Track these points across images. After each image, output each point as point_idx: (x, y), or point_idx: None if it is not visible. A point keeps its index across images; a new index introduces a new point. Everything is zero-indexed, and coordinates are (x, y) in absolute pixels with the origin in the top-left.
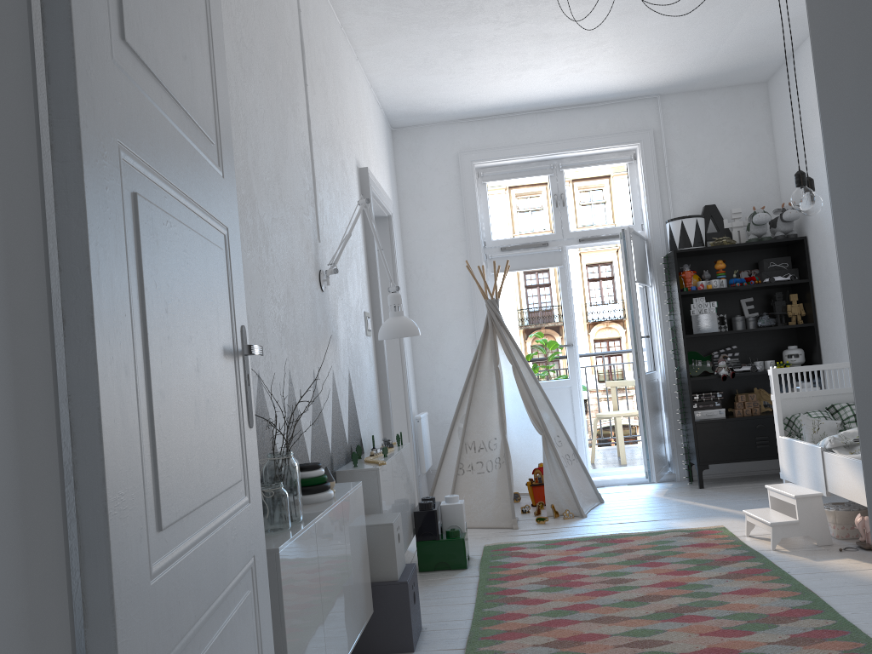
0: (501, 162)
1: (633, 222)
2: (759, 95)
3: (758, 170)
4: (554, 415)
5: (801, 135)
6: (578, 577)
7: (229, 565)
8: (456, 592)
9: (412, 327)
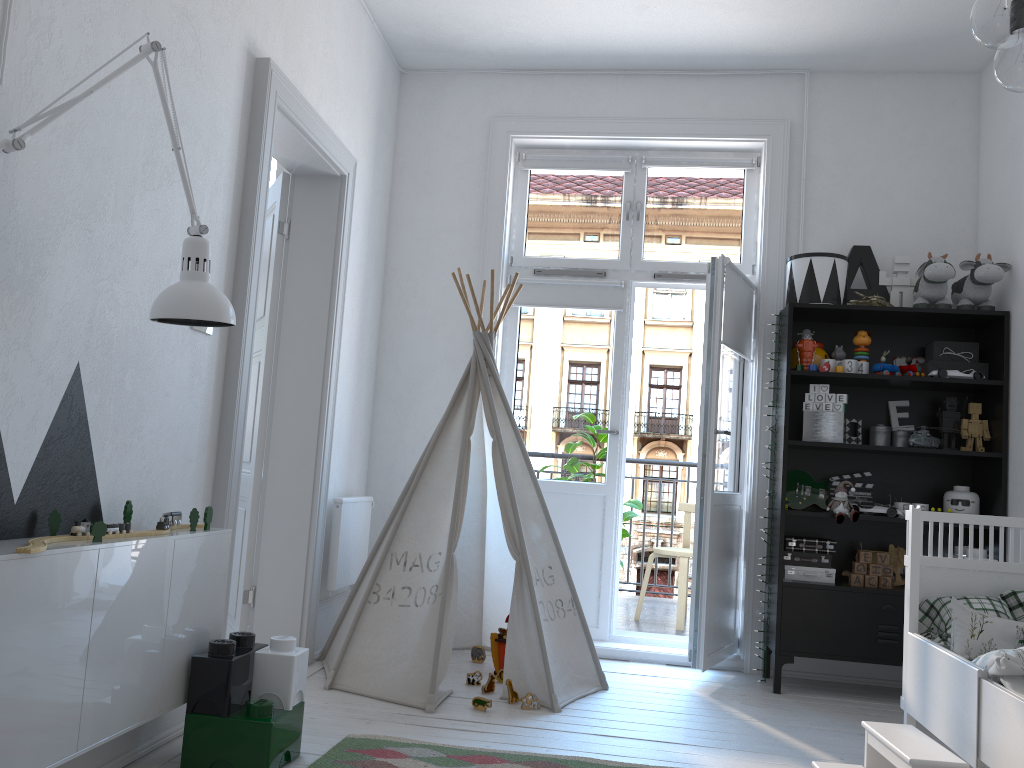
0: (554, 140)
1: (741, 260)
2: (965, 91)
3: (947, 206)
4: (551, 532)
5: (1023, 147)
6: None
7: None
8: None
9: (211, 303)
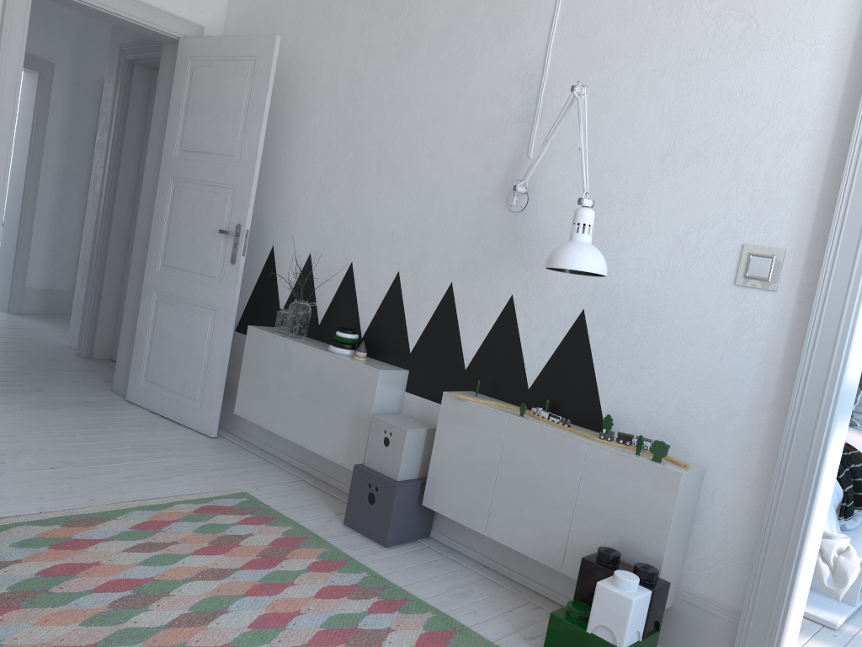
0: None
1: None
2: None
3: None
4: None
5: None
6: None
7: (196, 296)
8: (452, 603)
9: (550, 255)
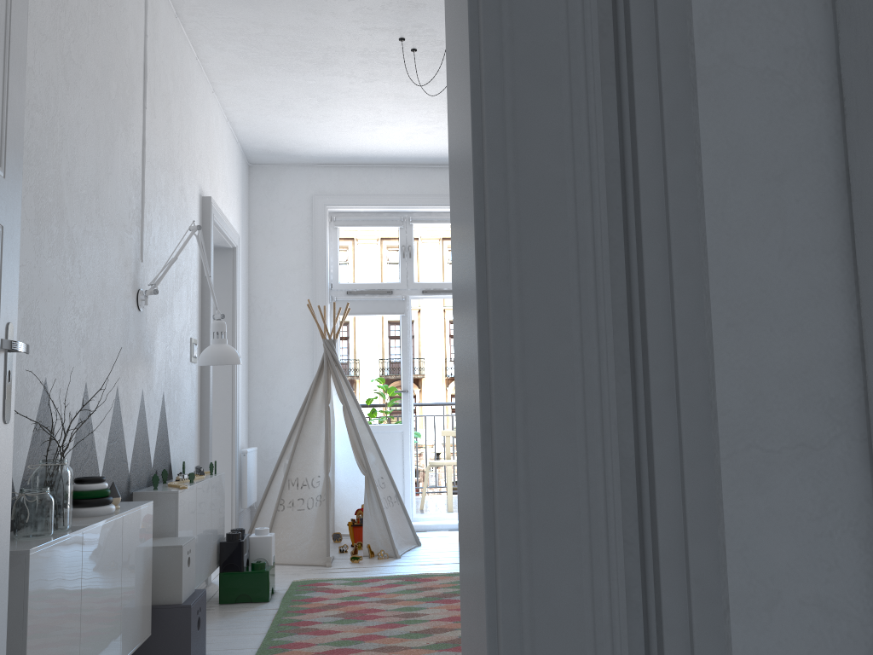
0: (354, 209)
1: None
2: None
3: None
4: (381, 457)
5: None
6: (374, 611)
7: None
8: (251, 623)
9: (233, 355)
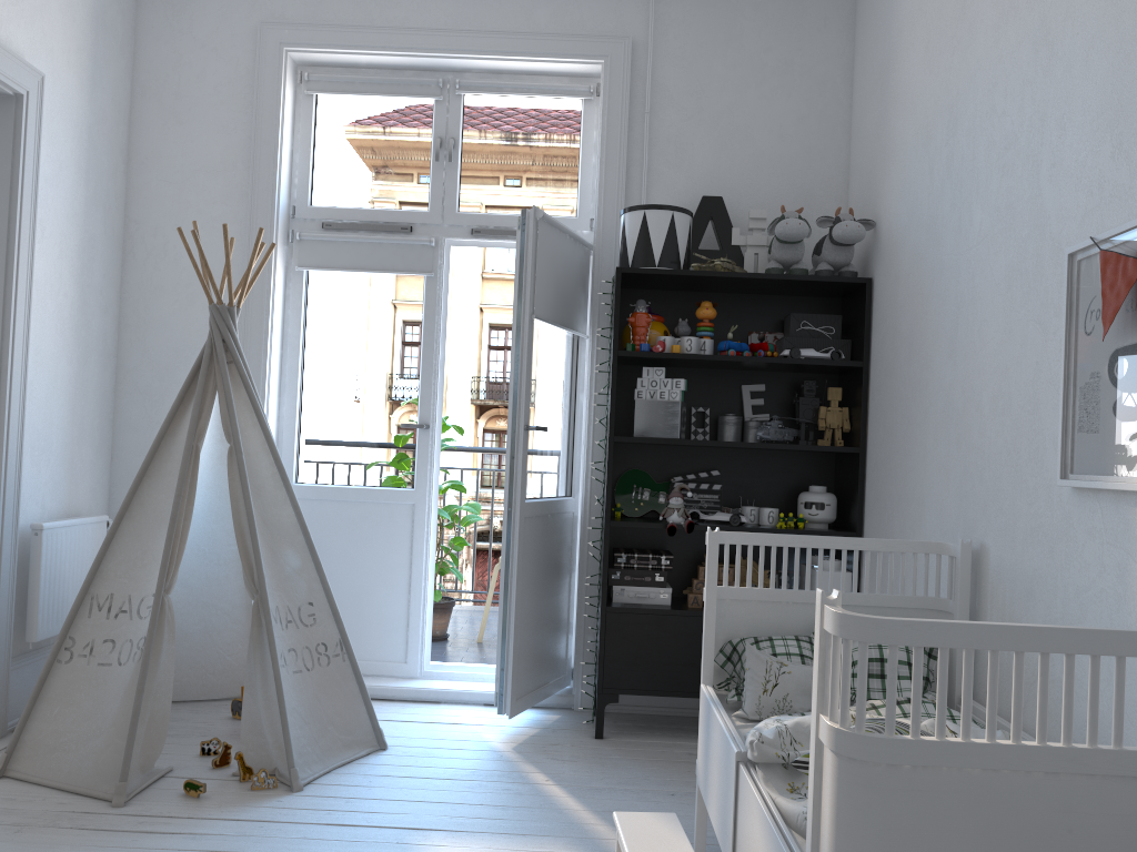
0: (342, 56)
1: (578, 213)
2: (838, 8)
3: (815, 148)
4: (314, 559)
5: (891, 77)
6: None
7: None
8: None
9: None
